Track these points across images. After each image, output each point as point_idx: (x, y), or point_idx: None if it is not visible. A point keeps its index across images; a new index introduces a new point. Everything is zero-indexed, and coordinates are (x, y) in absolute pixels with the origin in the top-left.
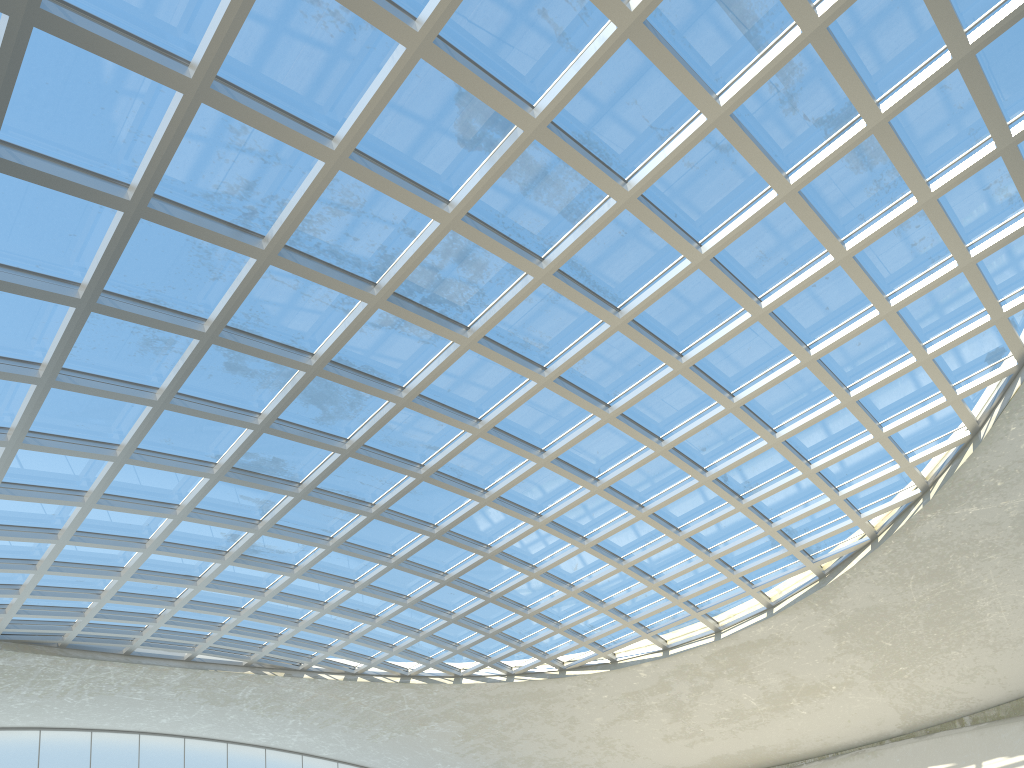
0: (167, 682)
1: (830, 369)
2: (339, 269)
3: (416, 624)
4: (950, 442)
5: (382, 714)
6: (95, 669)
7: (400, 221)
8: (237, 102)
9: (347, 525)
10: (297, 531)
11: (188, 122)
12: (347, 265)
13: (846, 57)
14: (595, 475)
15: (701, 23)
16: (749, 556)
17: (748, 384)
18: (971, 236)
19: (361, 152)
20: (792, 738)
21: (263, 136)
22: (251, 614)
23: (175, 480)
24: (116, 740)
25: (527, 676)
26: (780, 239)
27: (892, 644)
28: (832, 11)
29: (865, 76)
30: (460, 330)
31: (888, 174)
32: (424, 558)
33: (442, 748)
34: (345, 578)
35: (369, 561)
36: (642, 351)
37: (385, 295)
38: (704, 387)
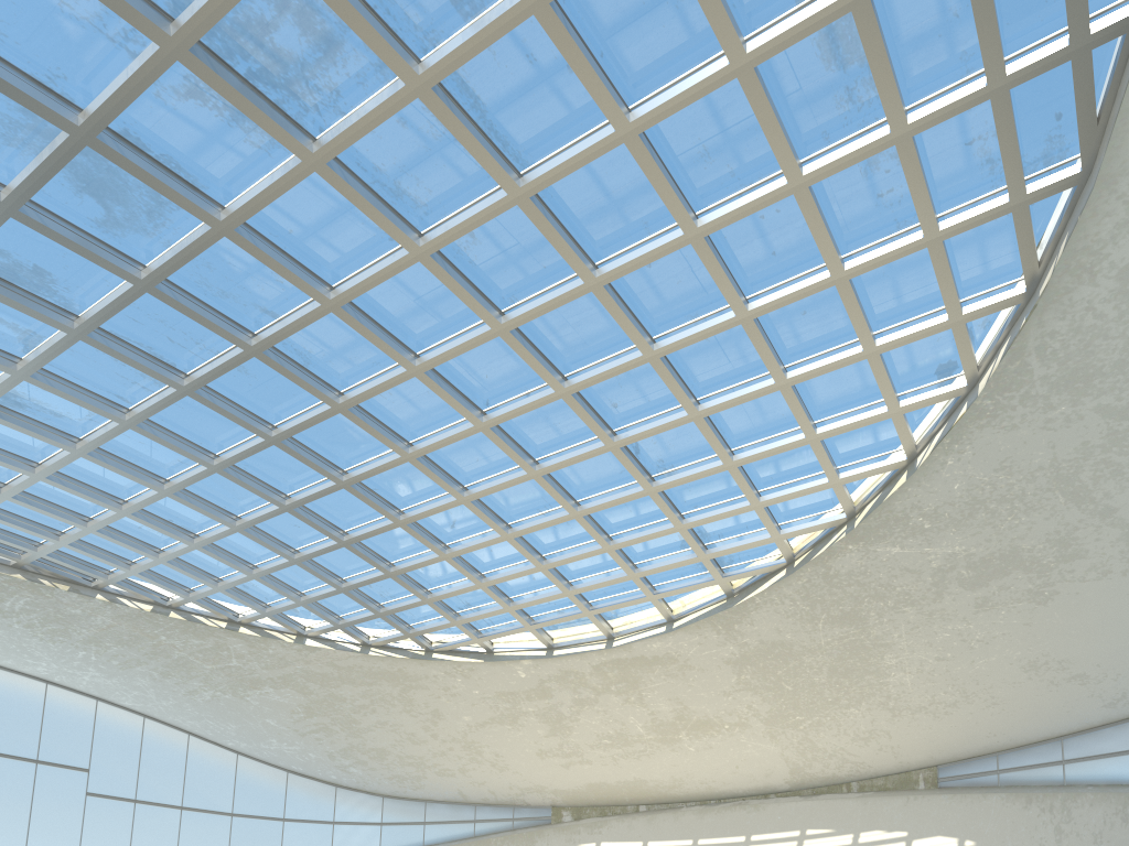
0: None
1: (769, 337)
2: None
3: (250, 557)
4: (885, 464)
5: (203, 666)
6: None
7: None
8: None
9: (152, 398)
10: (79, 389)
11: None
12: None
13: None
14: (482, 407)
15: None
16: (655, 555)
17: (674, 331)
18: (943, 204)
19: None
20: (676, 776)
21: None
22: (18, 495)
23: None
24: None
25: (386, 651)
26: (729, 136)
27: (793, 689)
28: None
29: None
30: (302, 138)
31: (863, 84)
32: (260, 470)
33: (278, 721)
34: (152, 474)
35: (185, 457)
36: (549, 248)
37: (186, 41)
38: (620, 319)
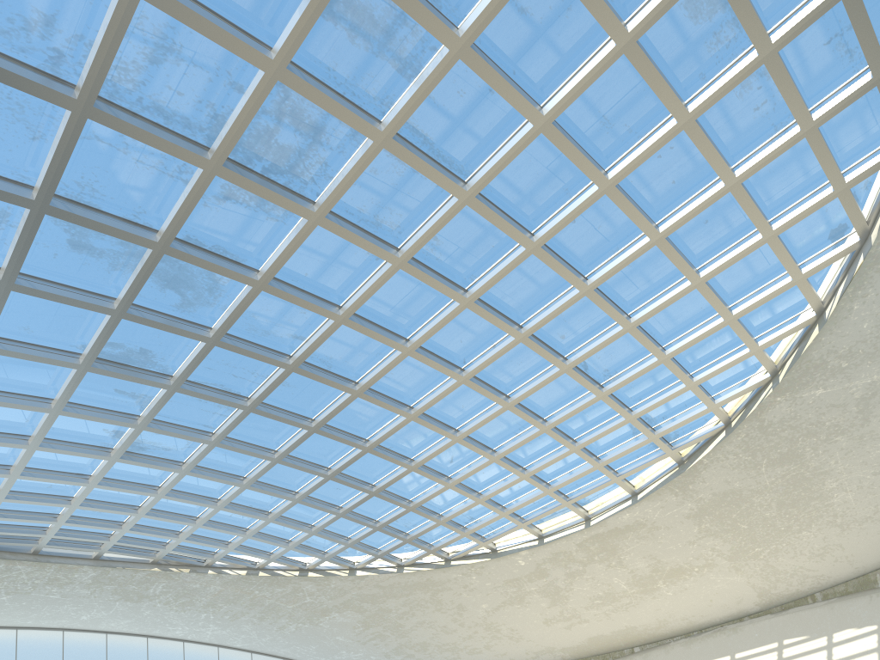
0: (79, 580)
1: (679, 249)
2: (169, 130)
3: (308, 519)
4: (797, 324)
5: (286, 606)
6: (6, 568)
7: (224, 73)
8: None
9: (227, 420)
10: (179, 427)
11: None
12: (176, 126)
13: None
14: (461, 365)
15: None
16: (613, 445)
17: (601, 267)
18: (813, 99)
19: None
20: (660, 618)
21: None
22: (149, 512)
23: (44, 372)
24: (41, 637)
25: (416, 567)
26: (622, 102)
27: (748, 526)
28: None
29: None
30: (306, 204)
31: (728, 25)
32: (307, 453)
33: (345, 637)
34: (234, 475)
35: (254, 457)
36: (494, 231)
37: (220, 160)
38: (557, 268)
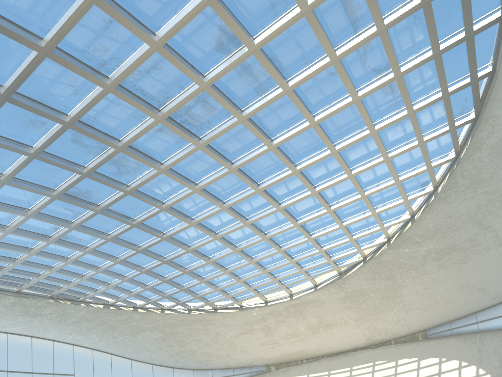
0: (3, 303)
1: (358, 181)
2: (142, 99)
3: (145, 281)
4: (402, 219)
5: (120, 326)
6: None
7: (178, 81)
8: (113, 8)
9: (118, 229)
10: (91, 229)
11: (84, 13)
12: (147, 98)
13: (392, 44)
14: (246, 217)
15: (334, 15)
16: (310, 262)
17: (322, 183)
18: (424, 131)
19: (166, 44)
20: (318, 346)
21: (119, 26)
22: (57, 270)
23: (30, 196)
24: None
25: (198, 311)
26: (348, 119)
27: (366, 306)
28: (390, 23)
29: (396, 54)
30: (197, 139)
31: (397, 98)
32: (155, 249)
33: (150, 344)
34: (112, 255)
35: (126, 248)
36: (278, 161)
37: (164, 117)
38: (304, 182)
